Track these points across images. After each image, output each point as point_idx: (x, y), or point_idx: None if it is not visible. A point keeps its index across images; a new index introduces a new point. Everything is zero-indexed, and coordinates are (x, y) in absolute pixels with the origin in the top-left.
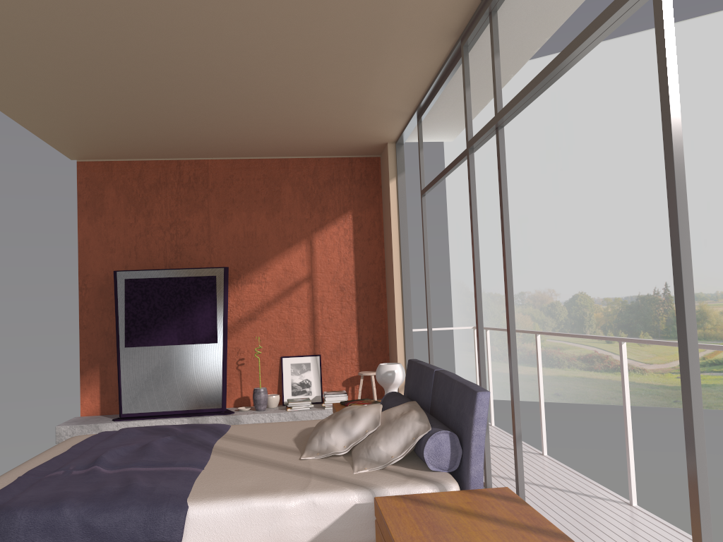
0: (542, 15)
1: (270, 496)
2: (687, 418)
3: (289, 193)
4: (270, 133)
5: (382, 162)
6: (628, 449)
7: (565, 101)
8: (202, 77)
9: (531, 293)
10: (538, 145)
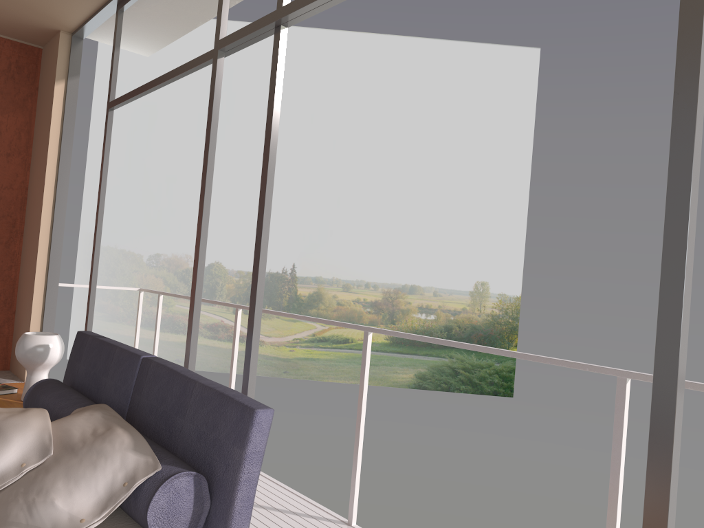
0: None
1: None
2: (655, 487)
3: None
4: None
5: (45, 56)
6: (356, 459)
7: (231, 71)
8: None
9: (167, 256)
10: (198, 107)
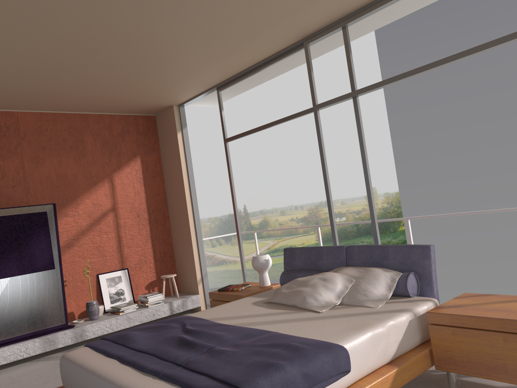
0: (353, 33)
1: (374, 327)
2: None
3: (91, 141)
4: (100, 91)
5: (160, 120)
6: None
7: None
8: (111, 41)
9: None
10: None
